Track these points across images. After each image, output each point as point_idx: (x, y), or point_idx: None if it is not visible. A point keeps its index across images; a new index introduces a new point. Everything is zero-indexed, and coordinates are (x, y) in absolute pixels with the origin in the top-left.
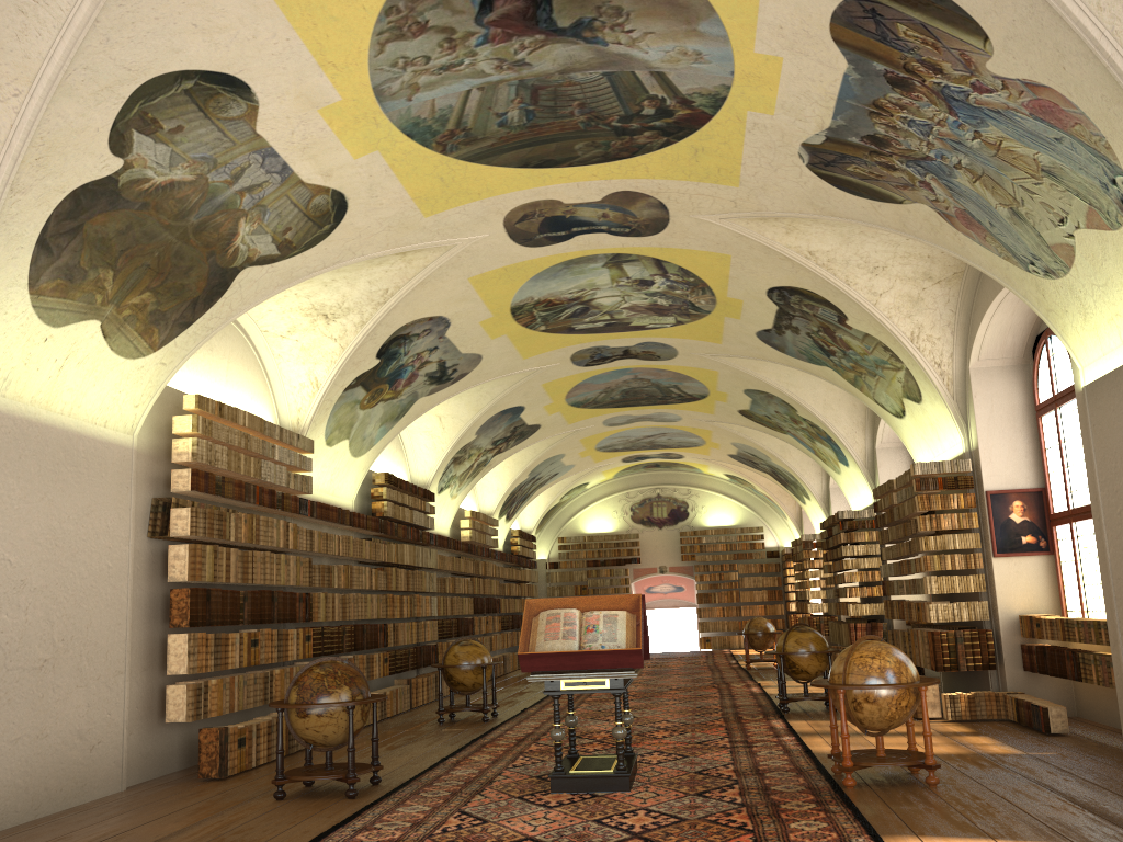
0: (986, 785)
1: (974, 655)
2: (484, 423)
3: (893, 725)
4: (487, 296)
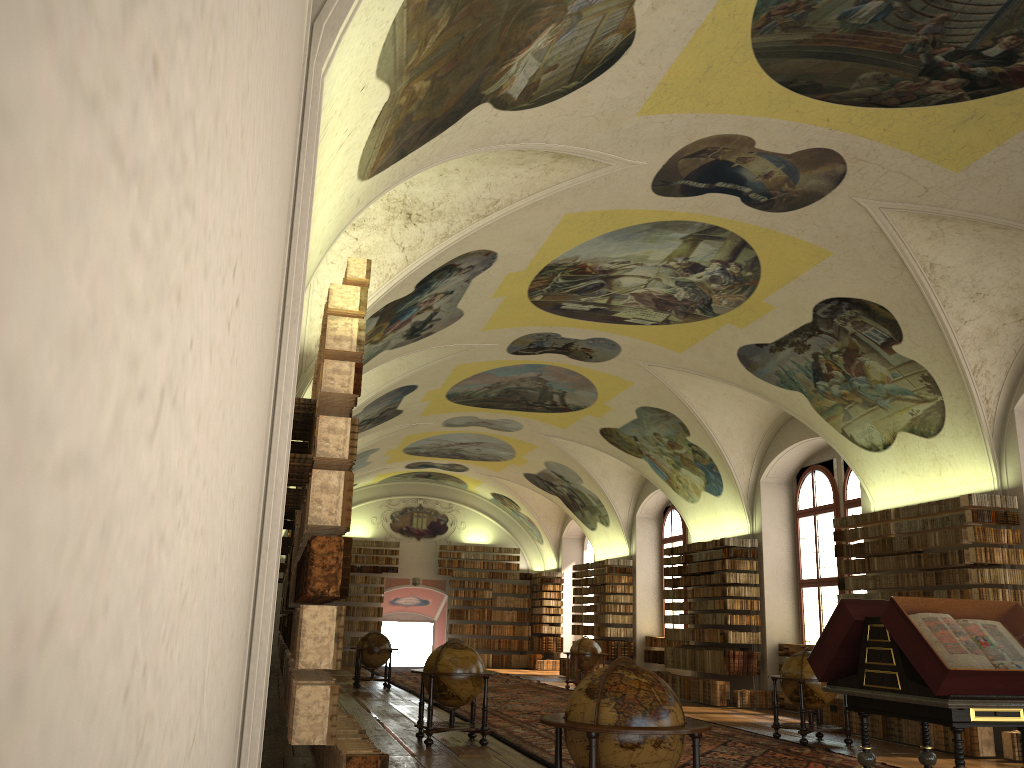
0: None
1: None
2: (379, 397)
3: None
4: (550, 243)
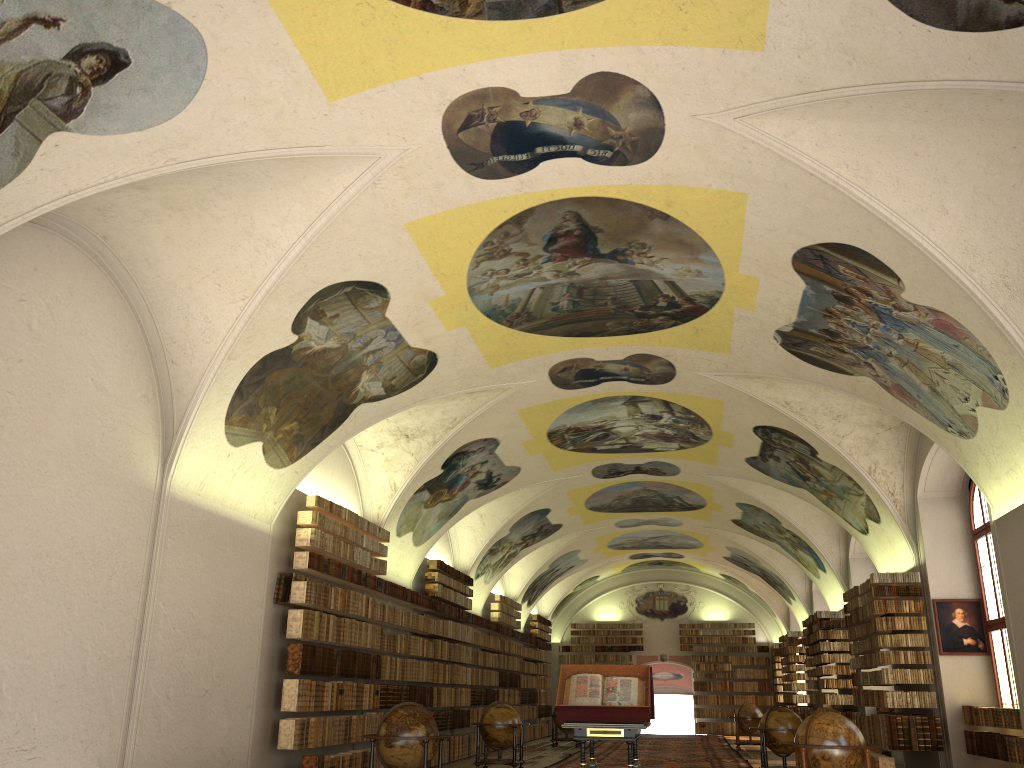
0: None
1: (924, 737)
2: (516, 521)
3: None
4: (530, 423)
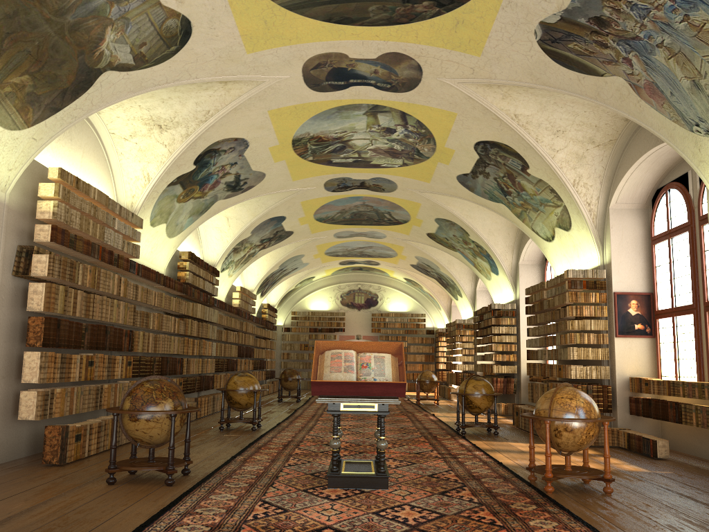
0: (646, 495)
1: (598, 402)
2: (257, 226)
3: (581, 448)
4: (278, 127)
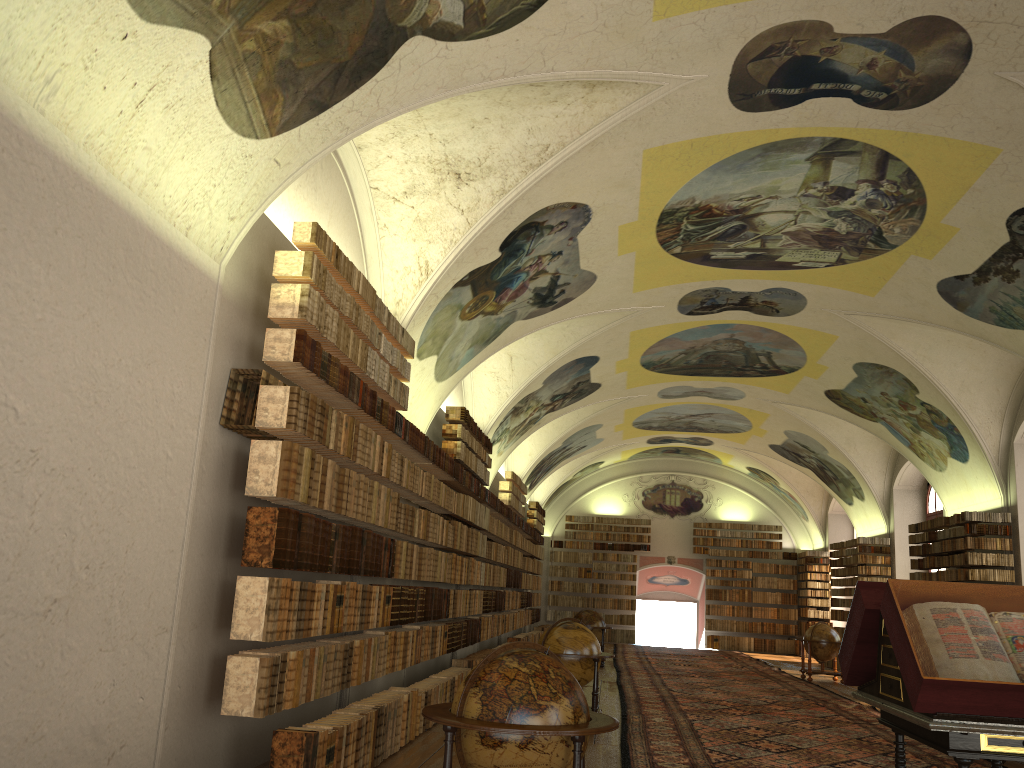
0: None
1: None
2: (555, 371)
3: None
4: (648, 186)
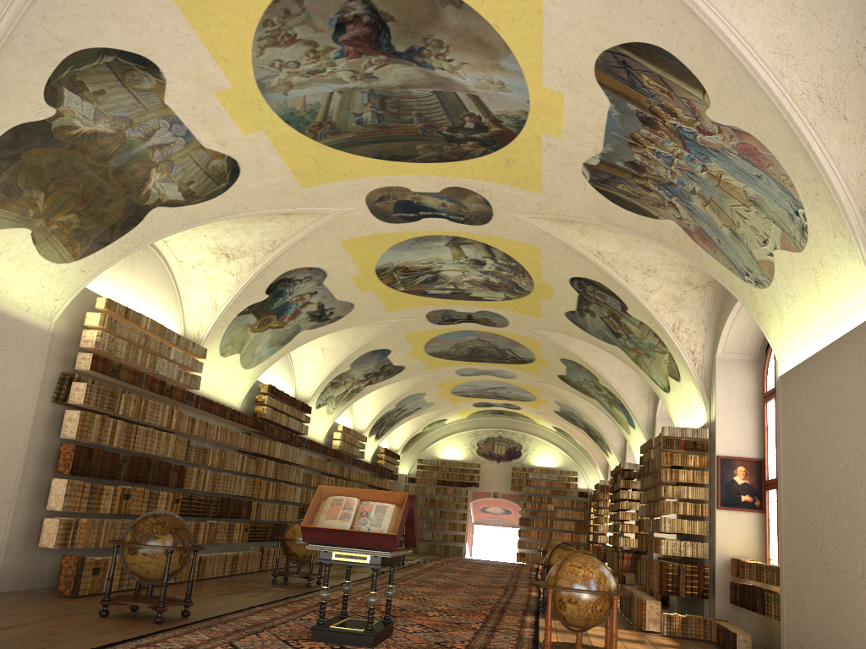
0: None
1: (692, 585)
2: (357, 358)
3: (589, 624)
4: (356, 257)
